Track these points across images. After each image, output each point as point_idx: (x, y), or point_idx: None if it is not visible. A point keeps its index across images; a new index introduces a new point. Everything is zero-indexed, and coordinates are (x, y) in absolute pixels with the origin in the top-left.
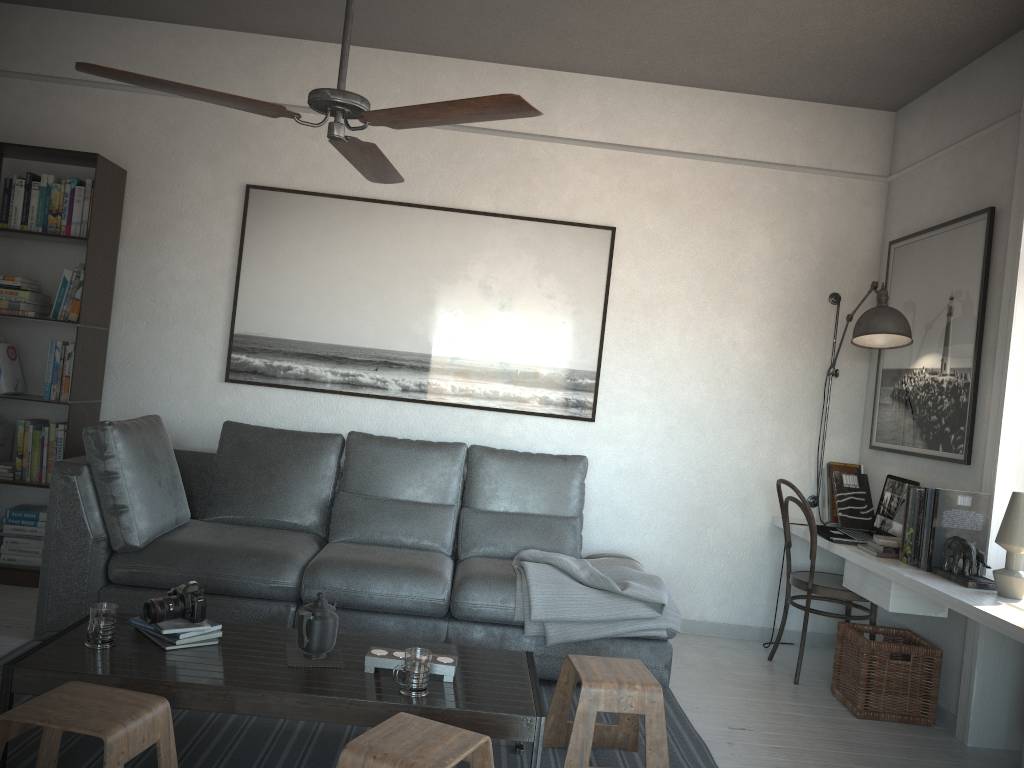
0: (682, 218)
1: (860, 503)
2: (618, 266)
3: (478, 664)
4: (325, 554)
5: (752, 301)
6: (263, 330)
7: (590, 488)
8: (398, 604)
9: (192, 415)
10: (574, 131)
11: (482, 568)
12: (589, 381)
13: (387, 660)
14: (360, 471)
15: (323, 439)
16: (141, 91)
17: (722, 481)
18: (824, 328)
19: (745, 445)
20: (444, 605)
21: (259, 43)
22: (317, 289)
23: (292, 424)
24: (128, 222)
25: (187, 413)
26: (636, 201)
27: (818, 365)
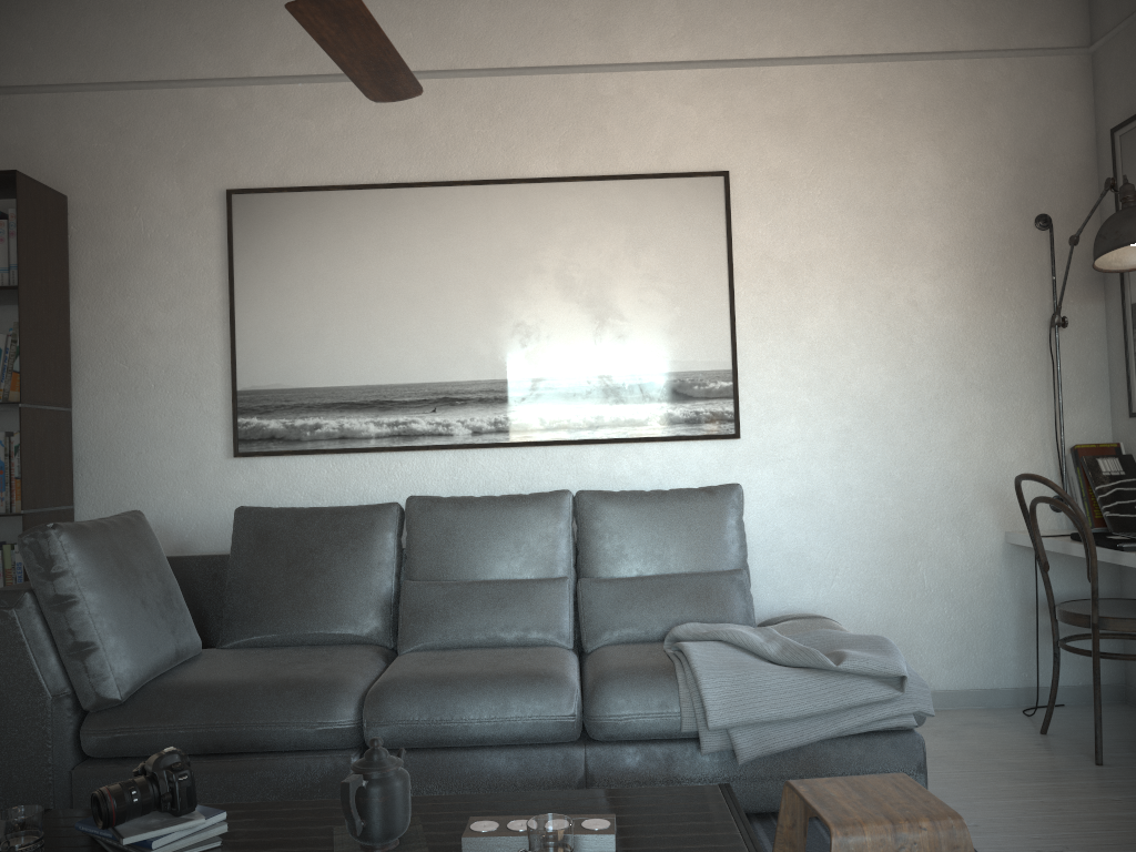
0: (817, 145)
1: (1132, 495)
2: (740, 223)
3: (649, 820)
4: (392, 672)
5: (930, 243)
6: (275, 380)
7: (748, 530)
8: (507, 731)
9: (197, 508)
10: (653, 52)
11: (622, 660)
12: (724, 384)
13: (499, 839)
14: (429, 549)
15: (373, 512)
16: (72, 89)
17: (928, 494)
18: (1035, 264)
19: (952, 440)
20: (575, 723)
21: (218, 2)
22: (340, 315)
23: (332, 501)
24: (78, 264)
25: (190, 507)
26: (751, 132)
27: (1035, 316)
